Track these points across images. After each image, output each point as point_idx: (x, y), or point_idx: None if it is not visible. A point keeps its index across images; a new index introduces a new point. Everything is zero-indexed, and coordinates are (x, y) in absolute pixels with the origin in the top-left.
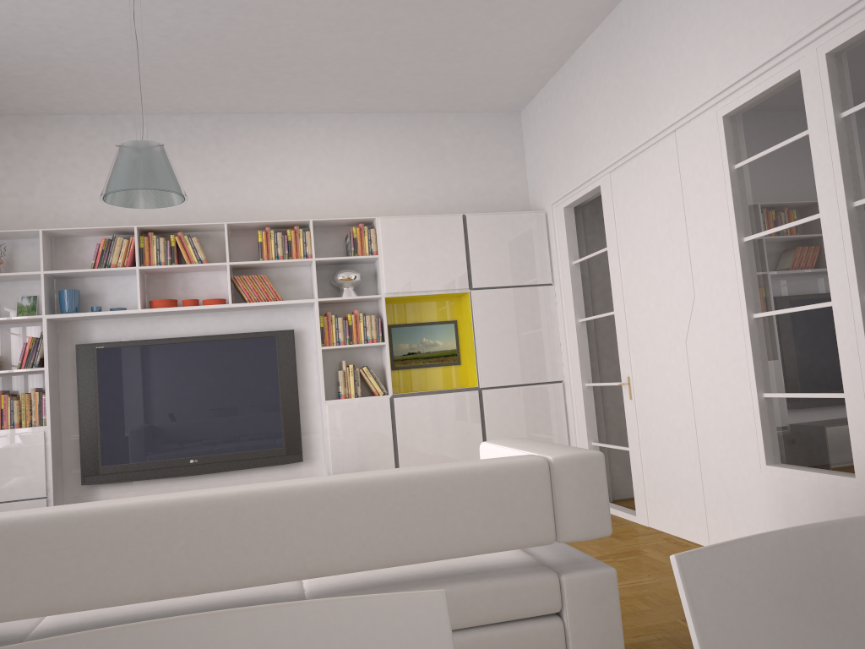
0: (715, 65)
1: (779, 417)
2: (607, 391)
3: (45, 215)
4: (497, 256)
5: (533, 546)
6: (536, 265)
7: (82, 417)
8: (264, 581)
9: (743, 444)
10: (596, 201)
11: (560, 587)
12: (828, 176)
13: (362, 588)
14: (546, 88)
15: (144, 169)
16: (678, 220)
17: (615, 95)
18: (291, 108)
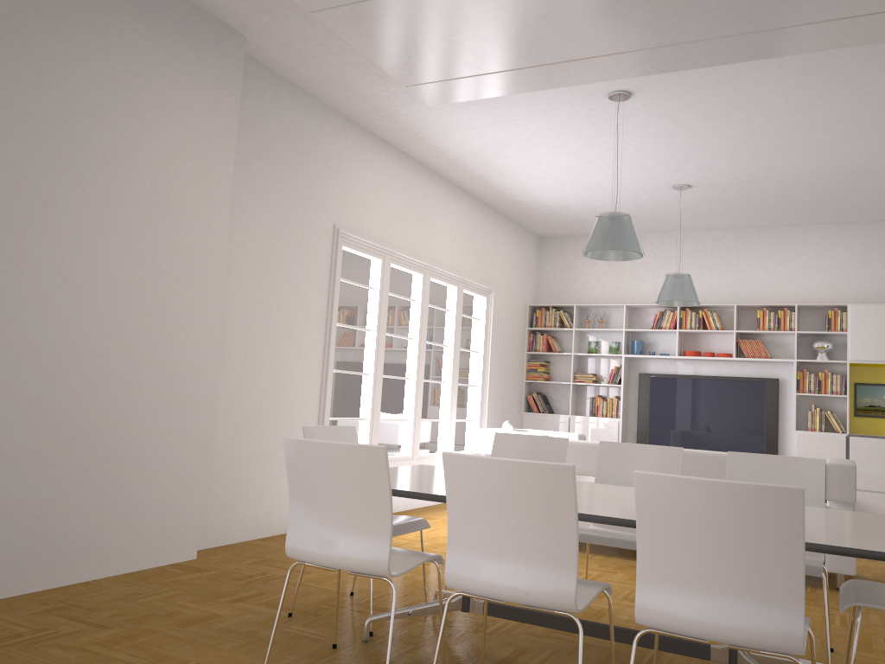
0: None
1: None
2: None
3: (627, 294)
4: None
5: None
6: None
7: (639, 417)
8: None
9: None
10: None
11: None
12: None
13: None
14: None
15: (677, 289)
16: None
17: None
18: (790, 223)
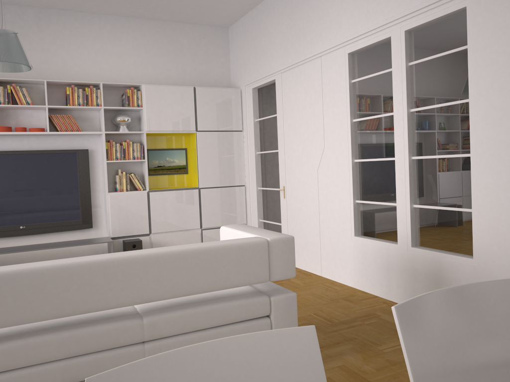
0: (346, 24)
1: (362, 213)
2: (269, 192)
3: None
4: (213, 113)
5: (258, 283)
6: (234, 119)
7: None
8: (121, 306)
9: (343, 225)
10: (269, 85)
11: (270, 303)
12: (399, 94)
13: (170, 307)
14: (245, 17)
15: (5, 48)
16: (319, 105)
17: (288, 30)
18: (89, 10)
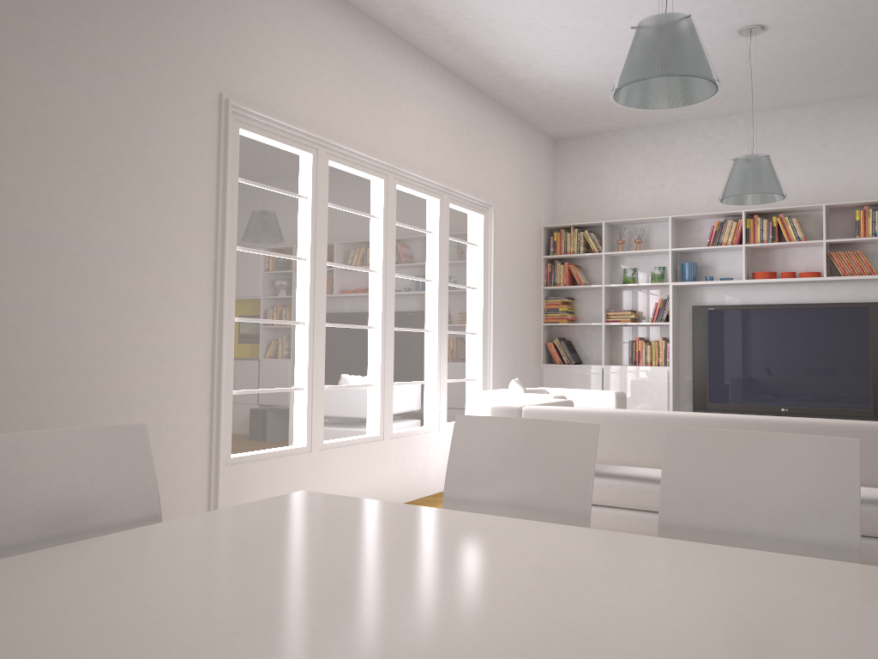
0: None
1: None
2: None
3: (672, 203)
4: None
5: None
6: None
7: (694, 363)
8: None
9: None
10: None
11: None
12: None
13: None
14: None
15: (752, 177)
16: None
17: None
18: None
